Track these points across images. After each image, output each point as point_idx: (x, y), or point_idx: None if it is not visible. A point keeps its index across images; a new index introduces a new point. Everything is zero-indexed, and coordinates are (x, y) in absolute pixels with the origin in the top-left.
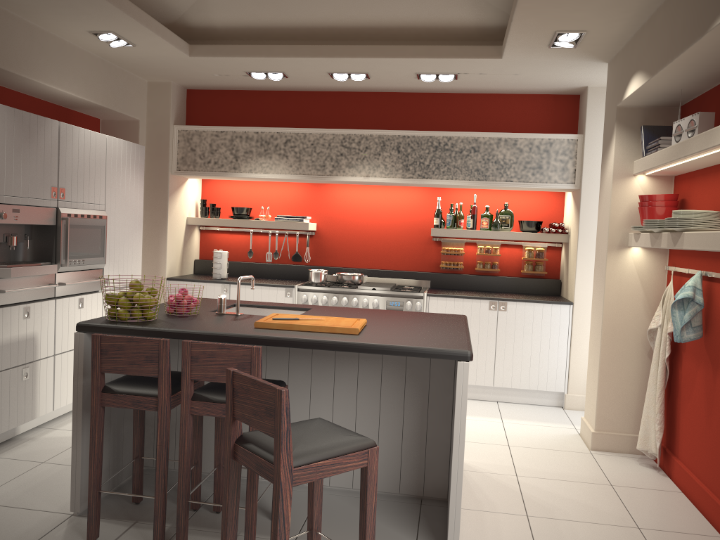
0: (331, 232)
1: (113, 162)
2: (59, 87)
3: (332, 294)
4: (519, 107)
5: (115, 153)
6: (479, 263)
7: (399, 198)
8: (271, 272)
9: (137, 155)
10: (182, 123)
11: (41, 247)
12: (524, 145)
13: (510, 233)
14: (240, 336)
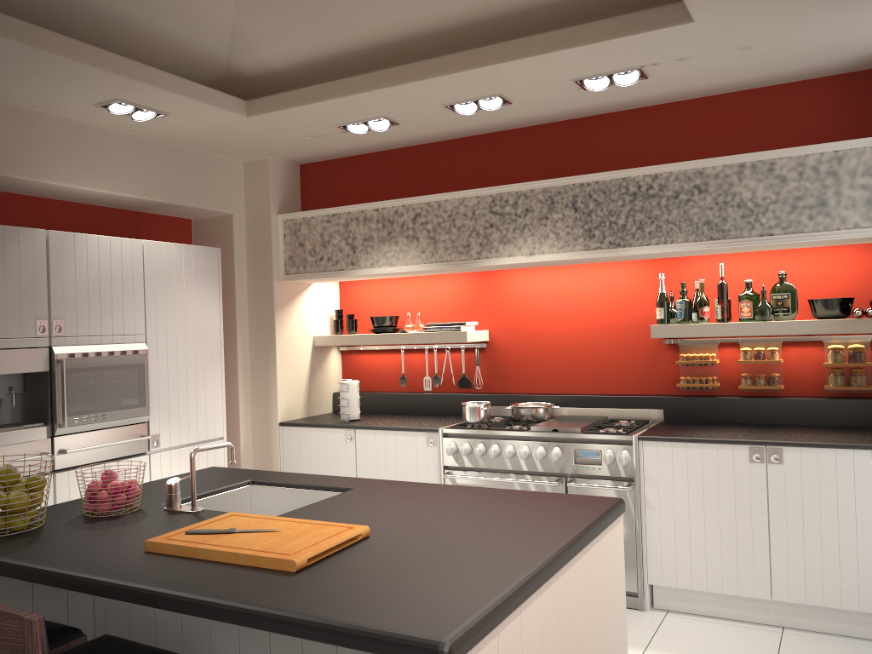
0: (510, 341)
1: (158, 275)
2: (80, 185)
3: (492, 440)
4: (780, 106)
5: (162, 263)
6: (745, 377)
7: (606, 281)
8: (429, 406)
9: (205, 262)
10: (294, 210)
11: (35, 402)
12: (788, 169)
13: (789, 324)
14: (77, 578)
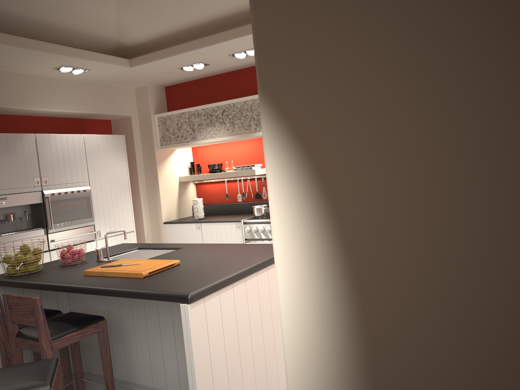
0: None
1: (93, 151)
2: (50, 109)
3: (267, 224)
4: None
5: (94, 145)
6: None
7: None
8: (240, 209)
9: (117, 142)
10: (163, 111)
11: (37, 217)
12: None
13: None
14: (55, 285)
